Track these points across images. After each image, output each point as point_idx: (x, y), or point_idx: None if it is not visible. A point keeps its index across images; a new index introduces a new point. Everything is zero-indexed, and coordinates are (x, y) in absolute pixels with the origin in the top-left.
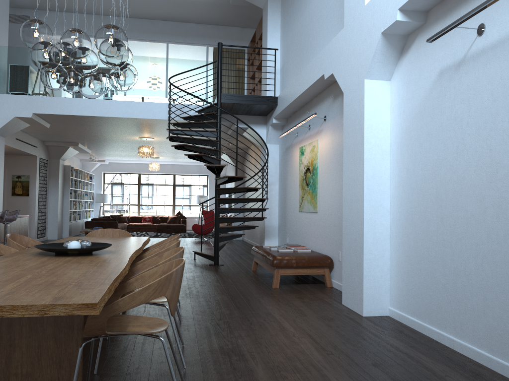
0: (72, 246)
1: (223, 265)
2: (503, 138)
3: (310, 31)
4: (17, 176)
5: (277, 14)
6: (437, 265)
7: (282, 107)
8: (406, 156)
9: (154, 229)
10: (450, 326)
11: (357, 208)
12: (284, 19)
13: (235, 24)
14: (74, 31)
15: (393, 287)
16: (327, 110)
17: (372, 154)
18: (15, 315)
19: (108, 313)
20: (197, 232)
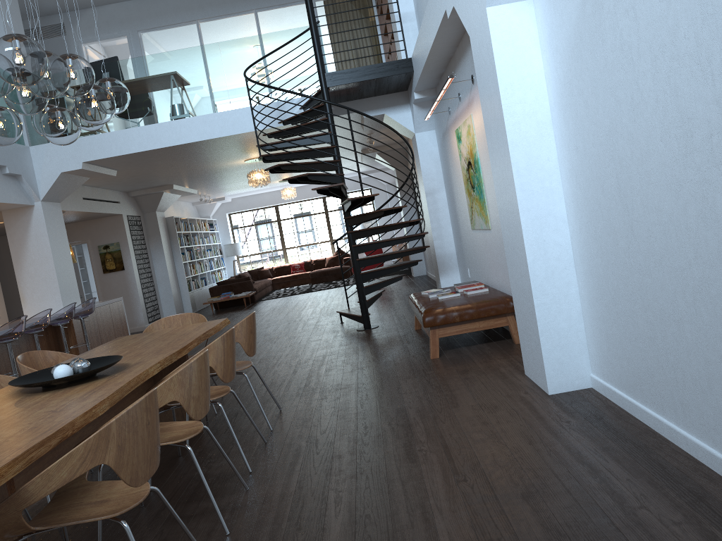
0: (58, 373)
1: (377, 327)
2: (691, 70)
3: None
4: (104, 246)
5: None
6: (637, 306)
7: (418, 74)
8: (572, 125)
9: (308, 280)
10: (668, 407)
11: (514, 224)
12: None
13: None
14: None
15: (591, 342)
16: (472, 65)
17: (520, 132)
18: None
19: (17, 506)
20: None
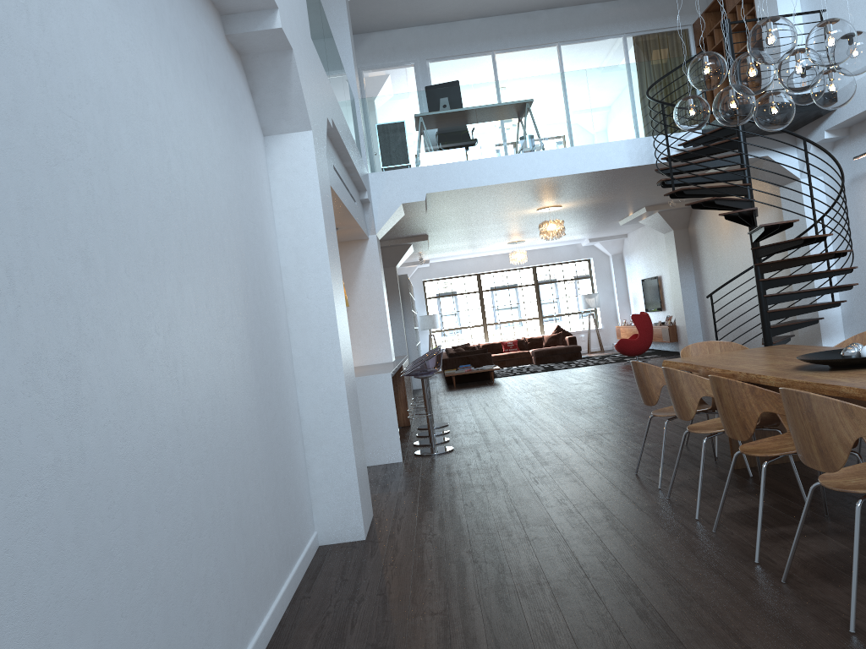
0: None
1: None
2: None
3: None
4: None
5: None
6: None
7: (858, 108)
8: None
9: (527, 360)
10: None
11: None
12: None
13: None
14: (840, 21)
15: None
16: None
17: None
18: None
19: None
20: (627, 352)
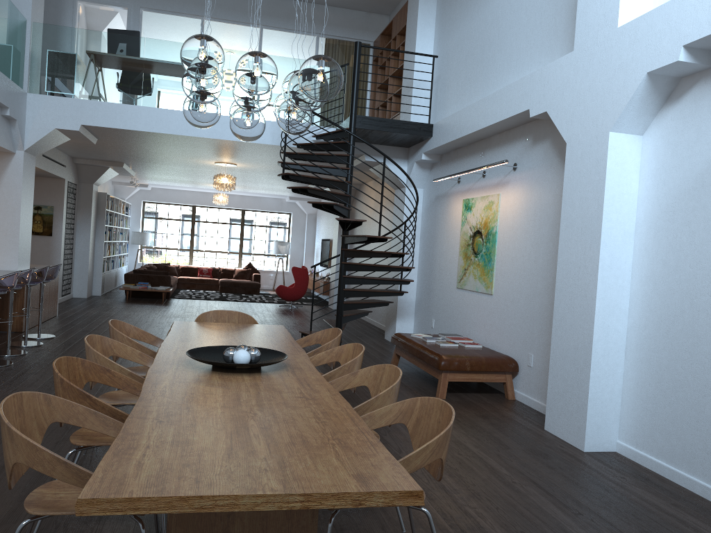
0: (241, 357)
1: None
2: None
3: (493, 37)
4: (36, 206)
5: (432, 2)
6: (708, 398)
7: (441, 141)
8: (664, 244)
9: (215, 287)
10: None
11: (582, 305)
12: (443, 11)
13: (359, 6)
14: (260, 56)
15: (627, 415)
16: (519, 156)
17: (611, 235)
18: (323, 506)
19: None
20: (283, 296)
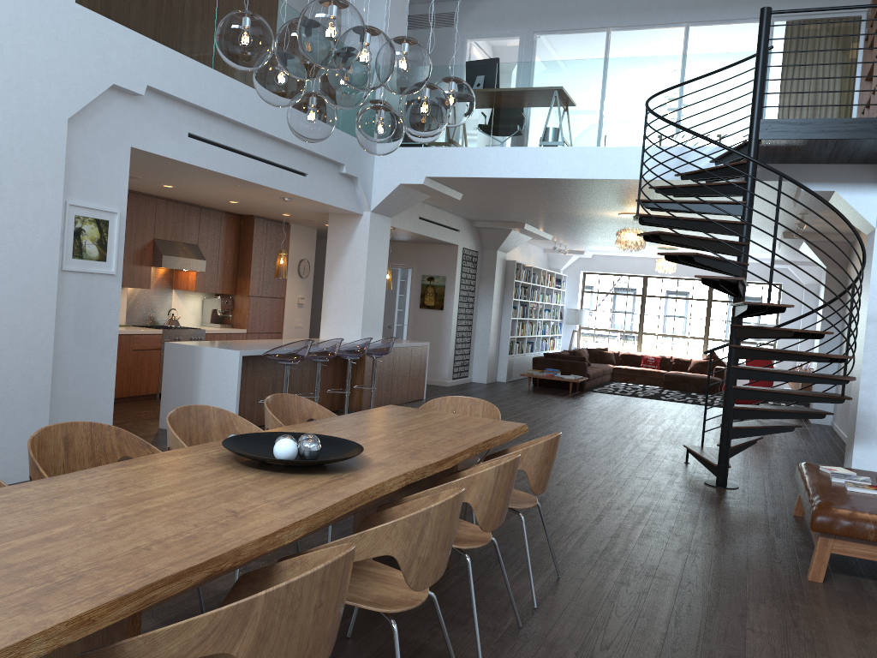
0: (278, 449)
1: (735, 489)
2: None
3: None
4: (429, 277)
5: None
6: None
7: None
8: None
9: (660, 382)
10: None
11: None
12: None
13: None
14: (294, 22)
15: None
16: None
17: None
18: None
19: None
20: None
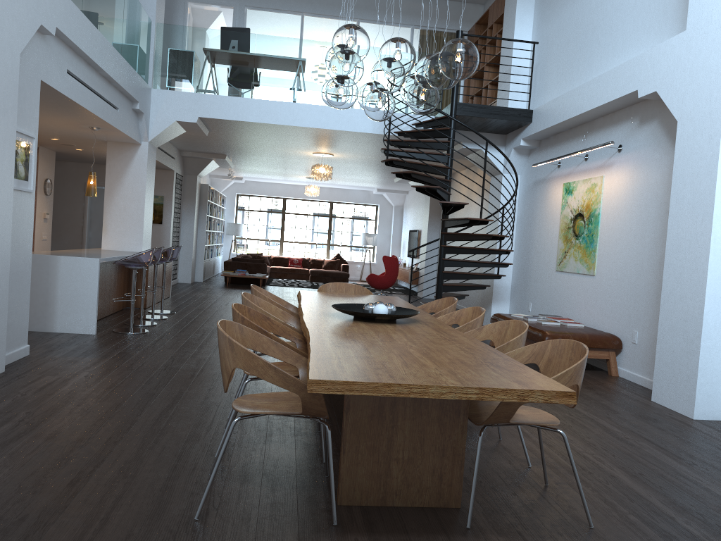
0: (381, 310)
1: None
2: None
3: (597, 21)
4: None
5: None
6: None
7: (541, 126)
8: None
9: (305, 277)
10: None
11: (692, 278)
12: None
13: None
14: (402, 41)
15: None
16: (625, 137)
17: None
18: (494, 399)
19: None
20: (374, 285)
